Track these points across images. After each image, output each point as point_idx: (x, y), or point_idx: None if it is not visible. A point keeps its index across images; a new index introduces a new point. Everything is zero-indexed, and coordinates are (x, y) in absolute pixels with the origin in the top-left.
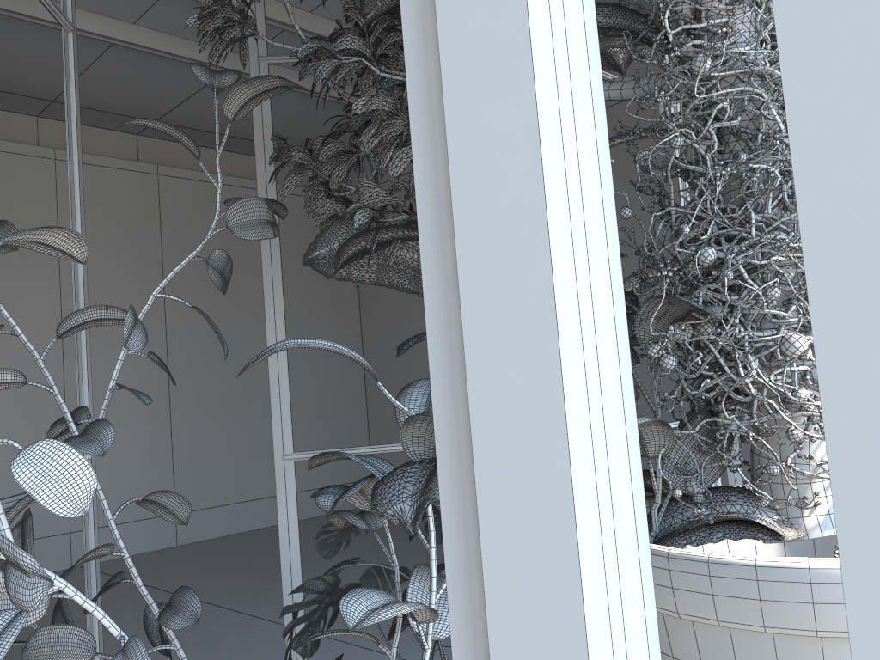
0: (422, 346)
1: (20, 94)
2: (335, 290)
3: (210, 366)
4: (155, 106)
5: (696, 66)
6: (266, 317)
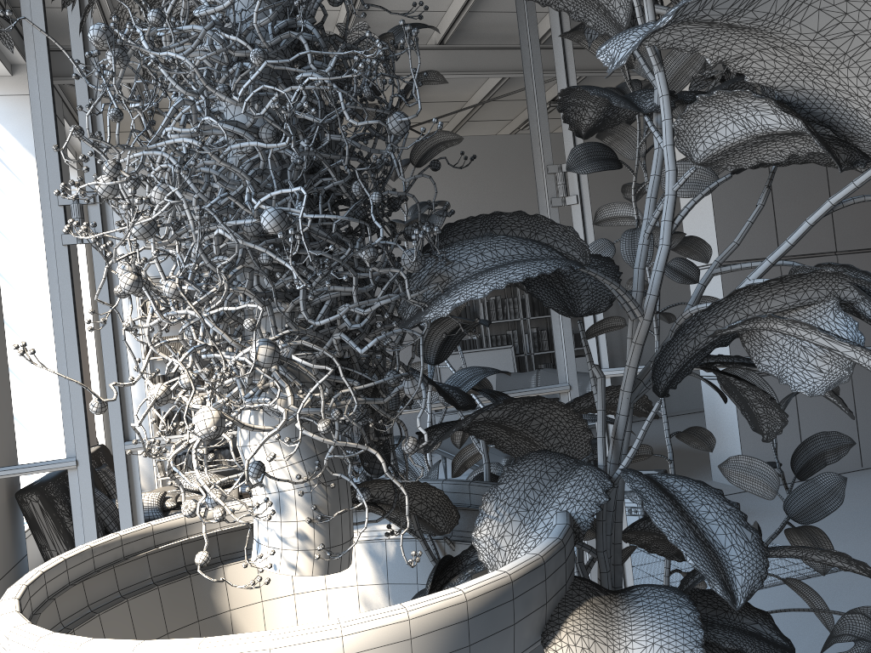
0: None
1: None
2: None
3: None
4: None
5: None
6: None
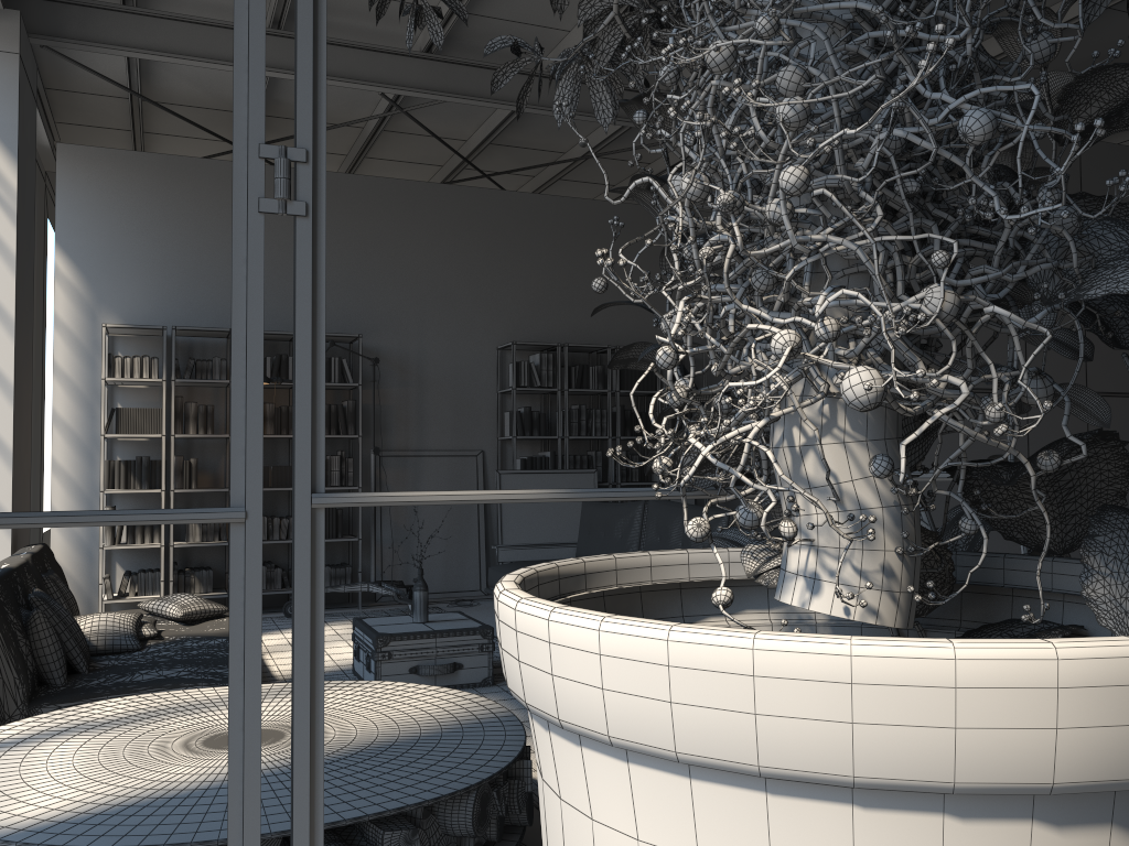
0: None
1: None
2: None
3: None
4: None
5: None
6: None
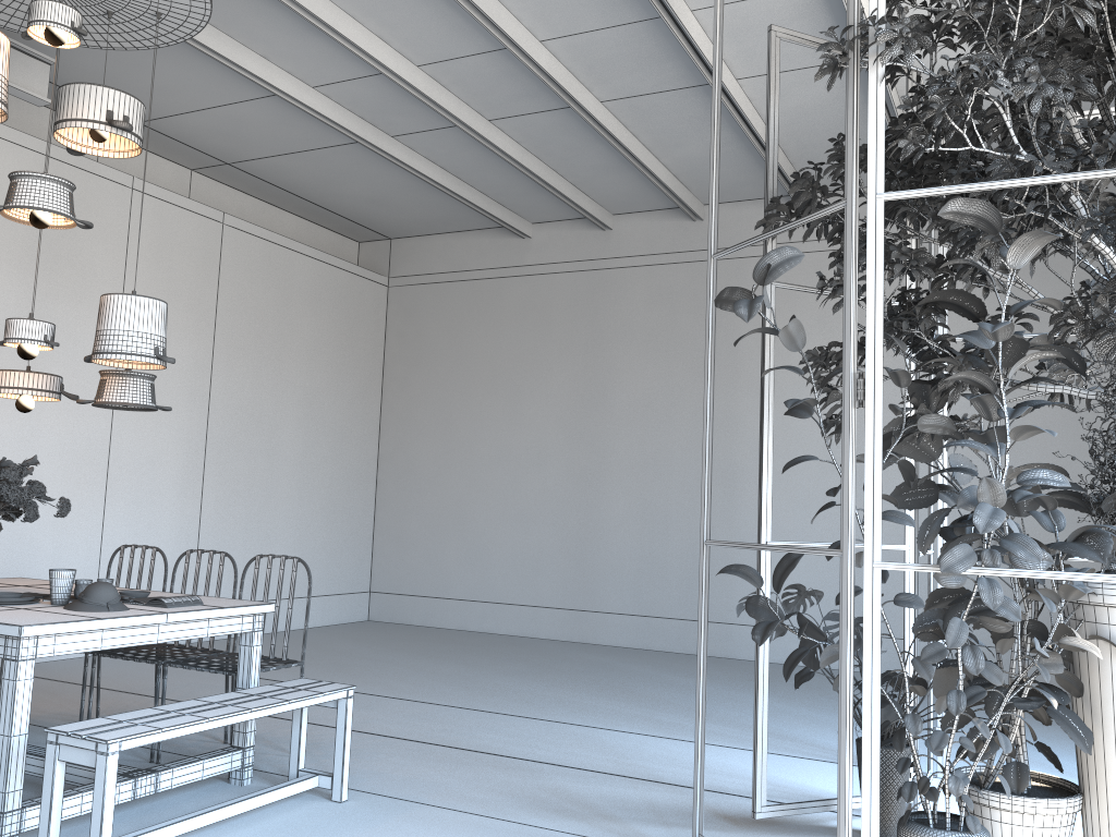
0: (459, 455)
1: None
2: (362, 380)
3: (244, 445)
4: (246, 151)
5: None
6: (763, 451)
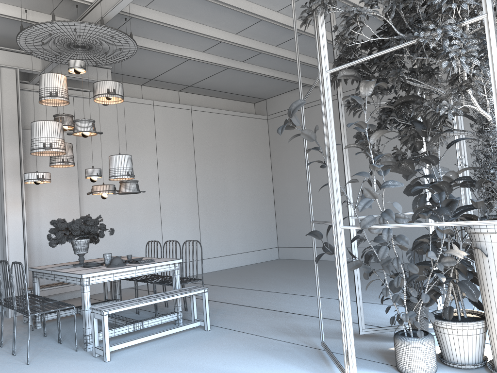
0: (304, 186)
1: (140, 77)
2: (261, 160)
3: (213, 195)
4: (193, 80)
5: (489, 137)
6: (345, 179)
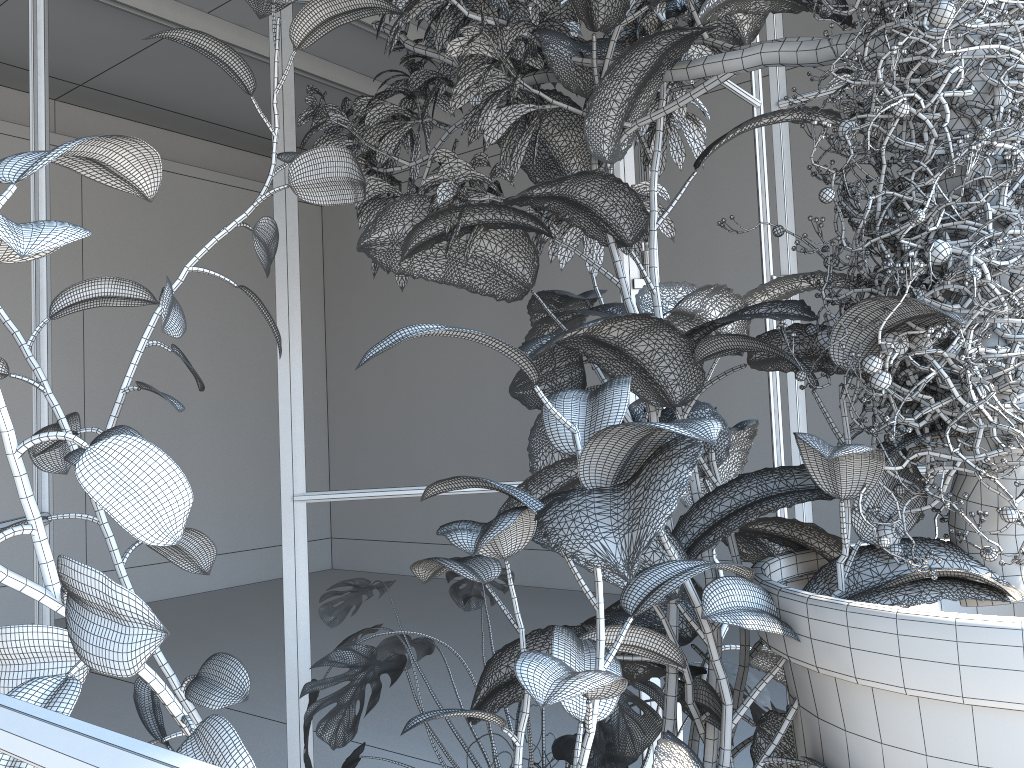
0: (400, 382)
1: None
2: None
3: (139, 394)
4: (83, 65)
5: (939, 15)
6: (278, 321)
